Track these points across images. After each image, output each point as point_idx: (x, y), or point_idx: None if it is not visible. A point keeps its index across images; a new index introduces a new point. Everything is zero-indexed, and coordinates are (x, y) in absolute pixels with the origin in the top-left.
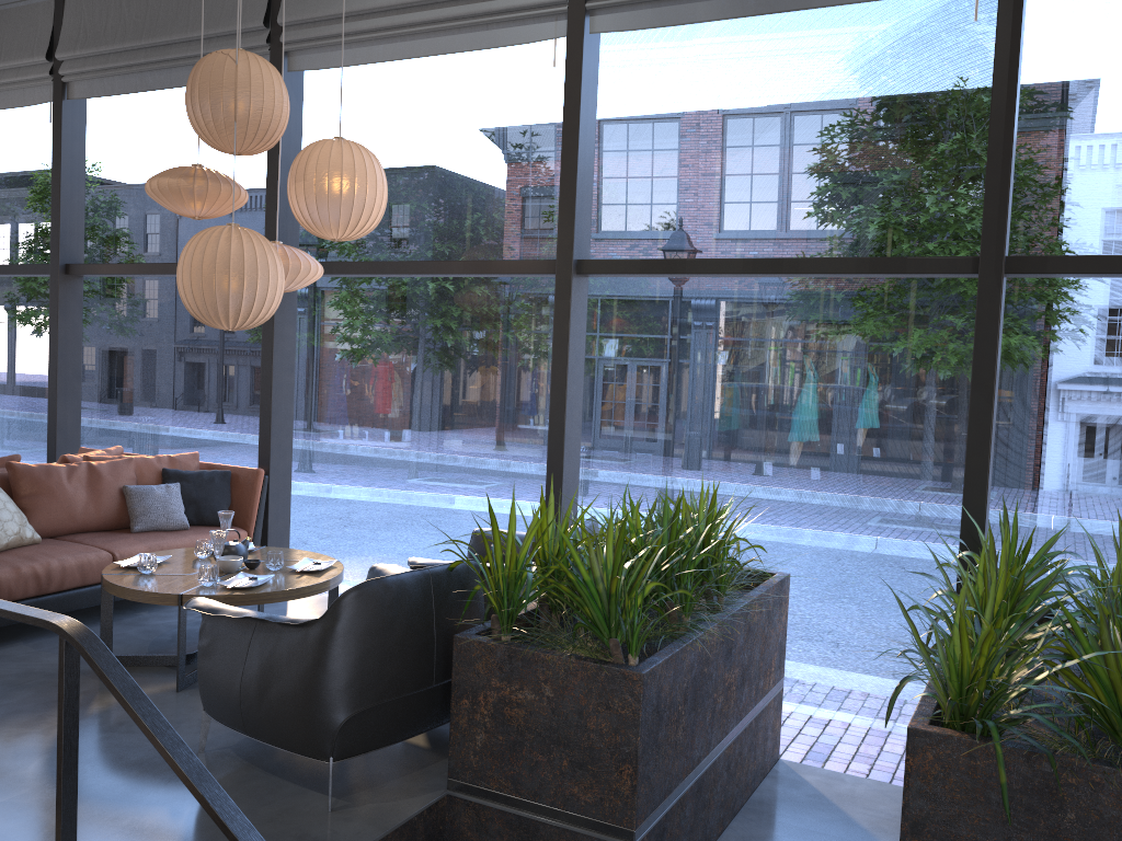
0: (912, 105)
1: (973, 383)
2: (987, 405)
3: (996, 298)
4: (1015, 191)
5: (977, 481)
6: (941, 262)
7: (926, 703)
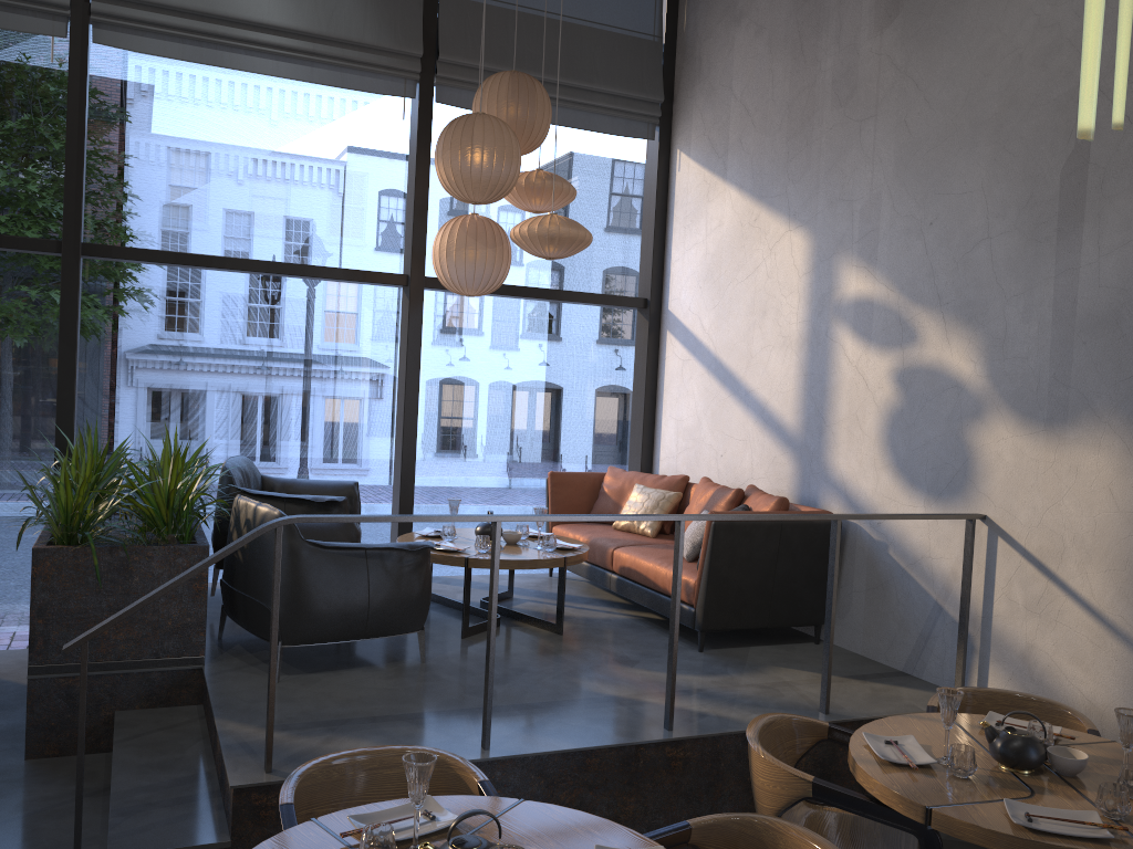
0: (2, 114)
1: (61, 335)
2: (73, 352)
3: (76, 273)
4: (87, 195)
5: (67, 408)
6: (32, 241)
7: (43, 539)
